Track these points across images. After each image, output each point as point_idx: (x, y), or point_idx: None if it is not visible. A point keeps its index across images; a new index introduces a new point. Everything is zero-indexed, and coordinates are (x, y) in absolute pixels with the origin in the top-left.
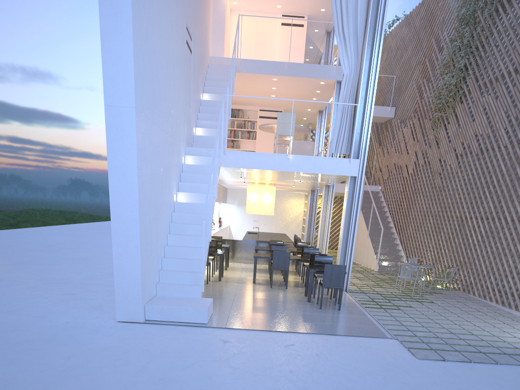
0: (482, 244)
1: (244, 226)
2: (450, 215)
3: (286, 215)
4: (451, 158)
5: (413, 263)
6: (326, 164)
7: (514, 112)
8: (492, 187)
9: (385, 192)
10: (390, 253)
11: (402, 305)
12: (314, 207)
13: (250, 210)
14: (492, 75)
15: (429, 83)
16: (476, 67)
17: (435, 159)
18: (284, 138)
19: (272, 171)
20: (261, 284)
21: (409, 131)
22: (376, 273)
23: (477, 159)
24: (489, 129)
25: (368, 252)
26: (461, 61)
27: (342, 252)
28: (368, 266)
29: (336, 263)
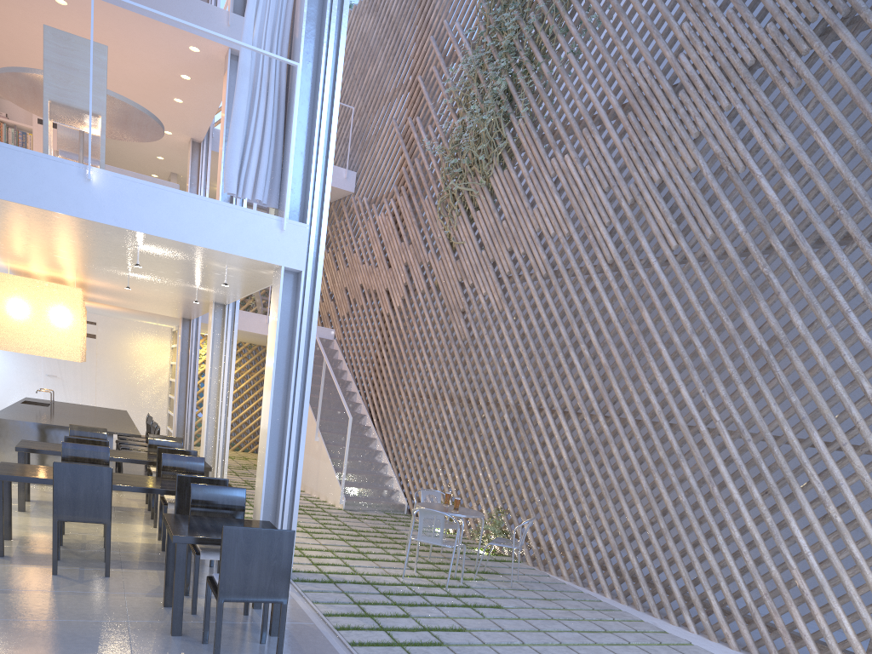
0: (570, 466)
1: (24, 386)
2: (492, 399)
3: (129, 371)
4: (487, 281)
5: (437, 505)
6: (214, 222)
7: (628, 193)
8: (587, 348)
9: (344, 343)
10: (365, 469)
11: (442, 627)
12: (191, 358)
13: (10, 342)
14: (570, 113)
15: (429, 126)
16: (531, 96)
17: (452, 281)
18: (78, 127)
19: (39, 213)
20: (24, 559)
21: (389, 221)
22: (343, 516)
23: (547, 286)
24: (571, 226)
25: (321, 465)
26: (501, 78)
27: (271, 473)
28: (322, 497)
29: (257, 503)
